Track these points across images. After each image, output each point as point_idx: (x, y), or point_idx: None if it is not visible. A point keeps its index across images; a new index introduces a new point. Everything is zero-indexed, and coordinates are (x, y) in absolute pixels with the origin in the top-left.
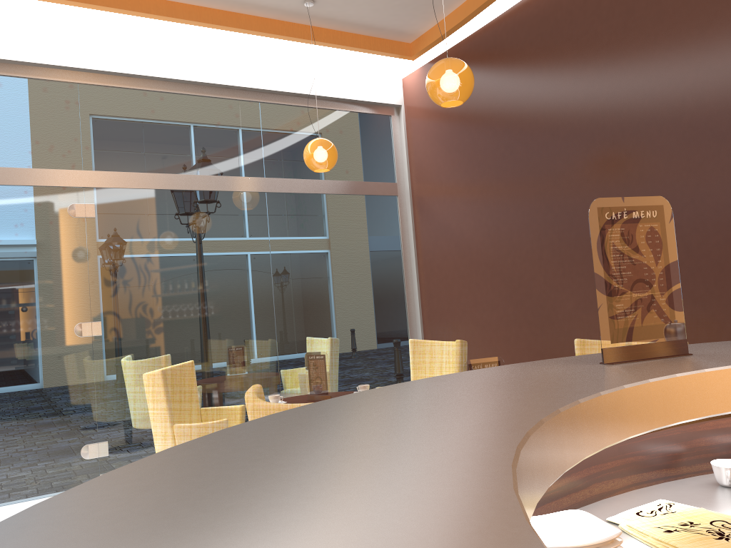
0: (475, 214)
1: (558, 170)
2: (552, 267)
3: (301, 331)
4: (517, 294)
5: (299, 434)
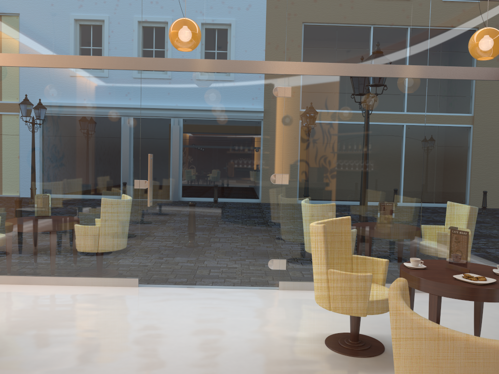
0: None
1: None
2: None
3: (444, 198)
4: None
5: None
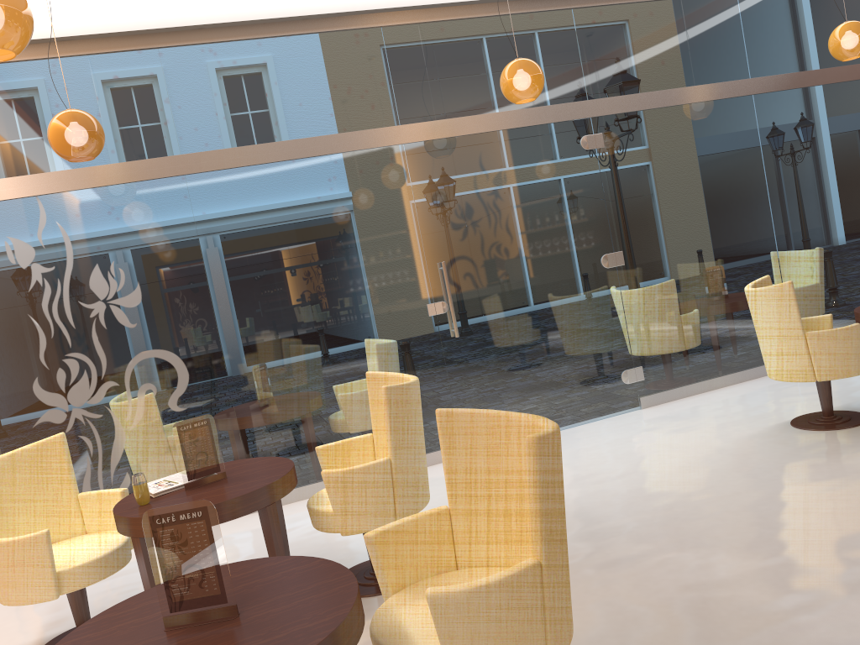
0: None
1: None
2: None
3: (800, 242)
4: None
5: None
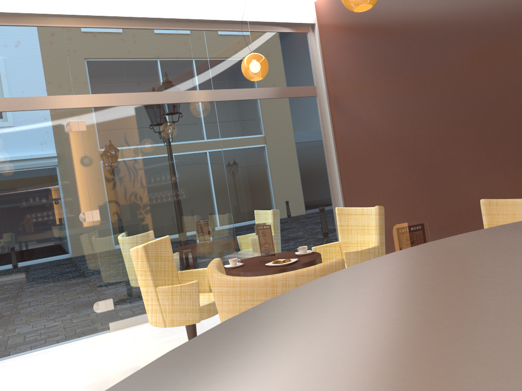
0: (380, 104)
1: (451, 61)
2: (449, 141)
3: (250, 206)
4: (419, 166)
5: (265, 371)
